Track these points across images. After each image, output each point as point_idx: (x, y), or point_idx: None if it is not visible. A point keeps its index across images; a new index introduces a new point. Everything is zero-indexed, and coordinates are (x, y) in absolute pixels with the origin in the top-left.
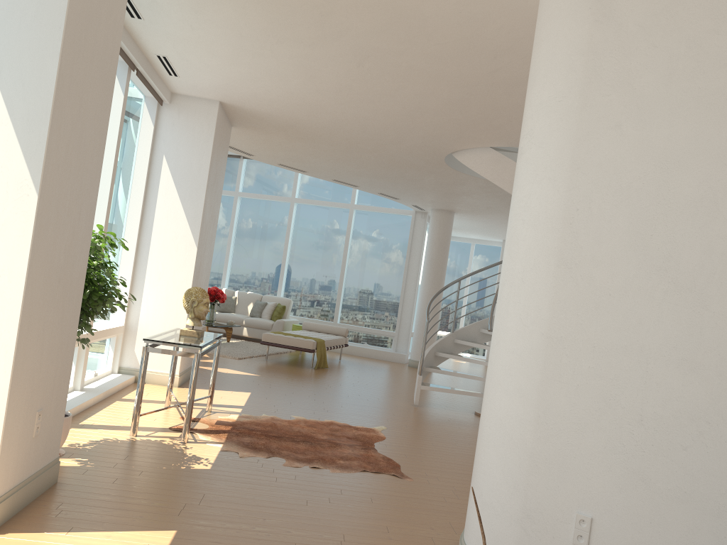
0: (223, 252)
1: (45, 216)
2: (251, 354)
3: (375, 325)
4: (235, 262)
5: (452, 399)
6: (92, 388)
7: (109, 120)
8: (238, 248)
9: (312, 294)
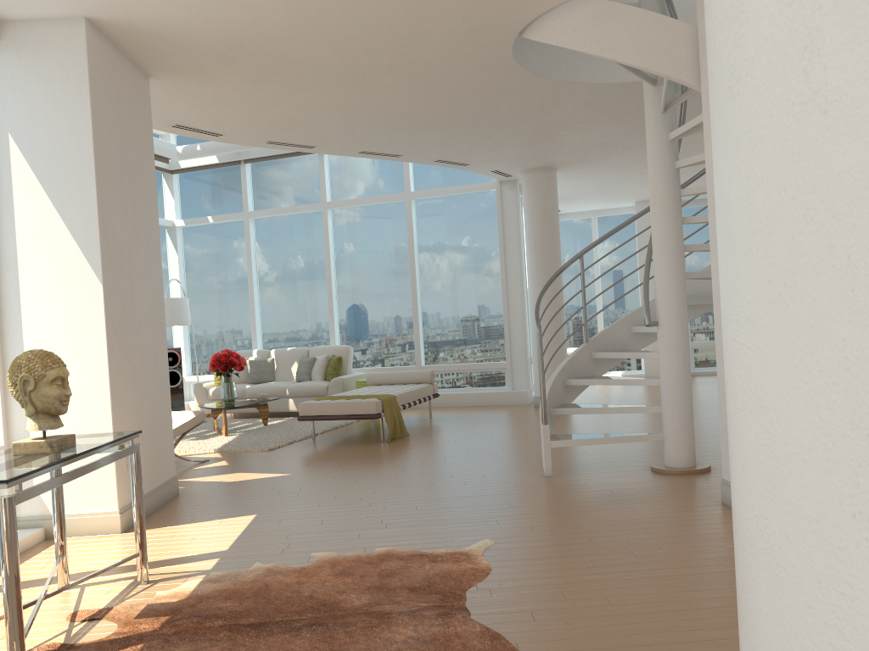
0: (246, 300)
1: None
2: (292, 438)
3: (475, 358)
4: (265, 311)
5: (608, 450)
6: None
7: None
8: (264, 290)
9: (379, 332)
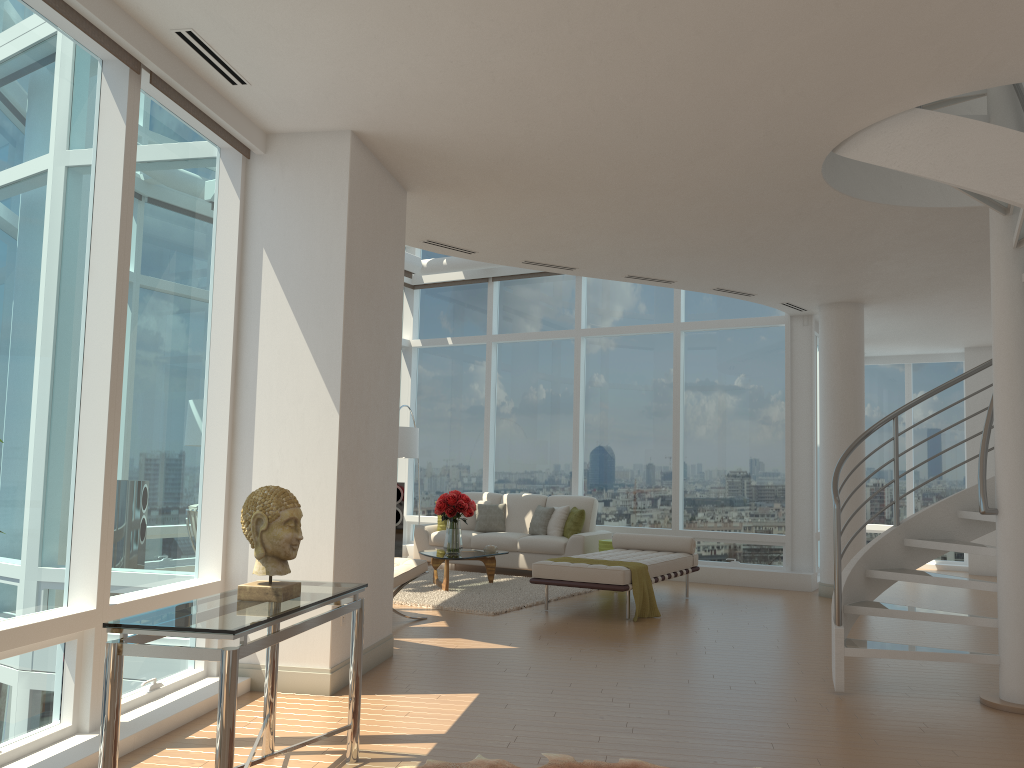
0: (480, 434)
1: None
2: (521, 602)
3: (746, 526)
4: (500, 449)
5: (920, 667)
6: (125, 722)
7: (104, 177)
8: (502, 424)
9: (630, 484)
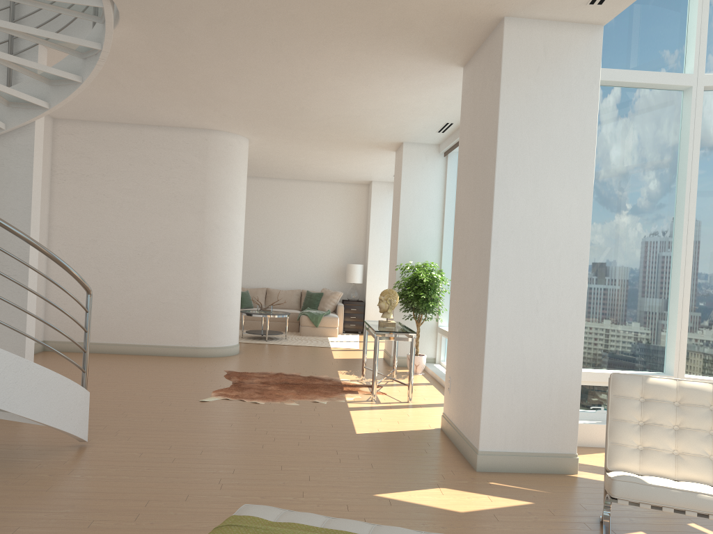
0: None
1: (390, 264)
2: None
3: None
4: None
5: None
6: None
7: None
8: None
9: None
